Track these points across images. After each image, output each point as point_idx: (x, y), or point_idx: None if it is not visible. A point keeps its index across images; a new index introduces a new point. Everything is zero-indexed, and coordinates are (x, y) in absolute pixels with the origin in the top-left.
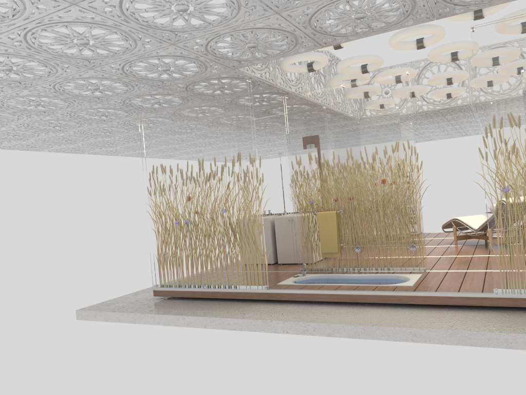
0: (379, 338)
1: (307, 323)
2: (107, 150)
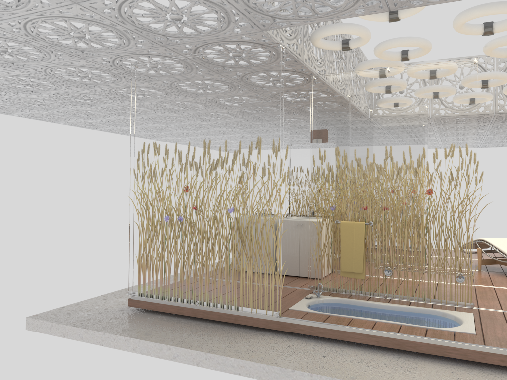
0: None
1: None
2: (85, 122)
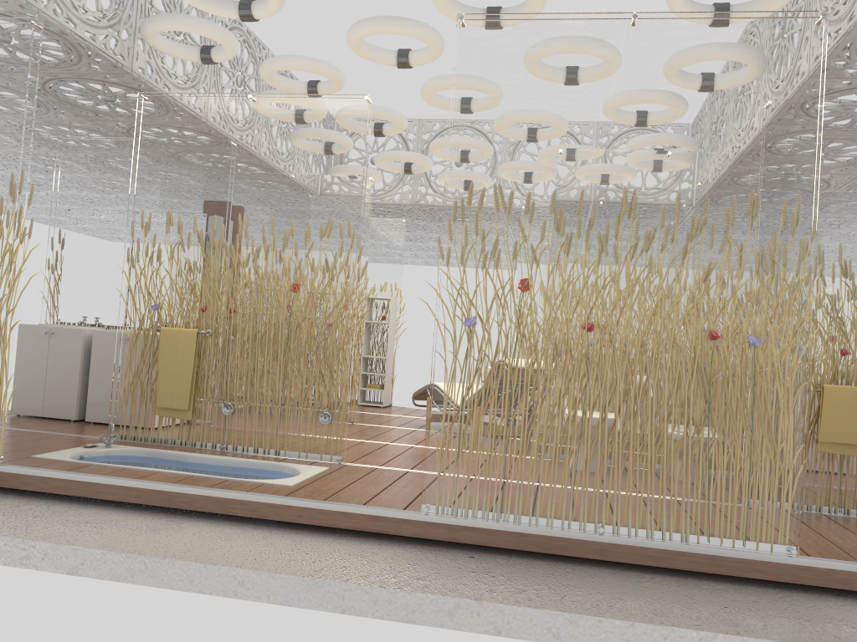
0: (173, 586)
1: (31, 543)
2: None
